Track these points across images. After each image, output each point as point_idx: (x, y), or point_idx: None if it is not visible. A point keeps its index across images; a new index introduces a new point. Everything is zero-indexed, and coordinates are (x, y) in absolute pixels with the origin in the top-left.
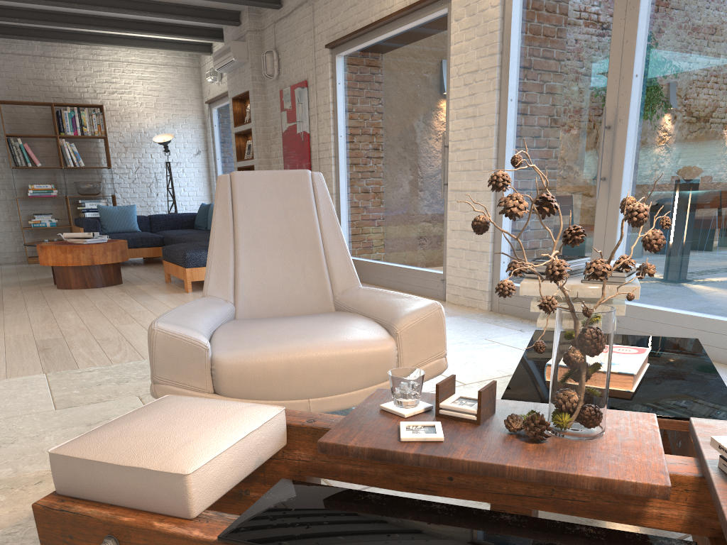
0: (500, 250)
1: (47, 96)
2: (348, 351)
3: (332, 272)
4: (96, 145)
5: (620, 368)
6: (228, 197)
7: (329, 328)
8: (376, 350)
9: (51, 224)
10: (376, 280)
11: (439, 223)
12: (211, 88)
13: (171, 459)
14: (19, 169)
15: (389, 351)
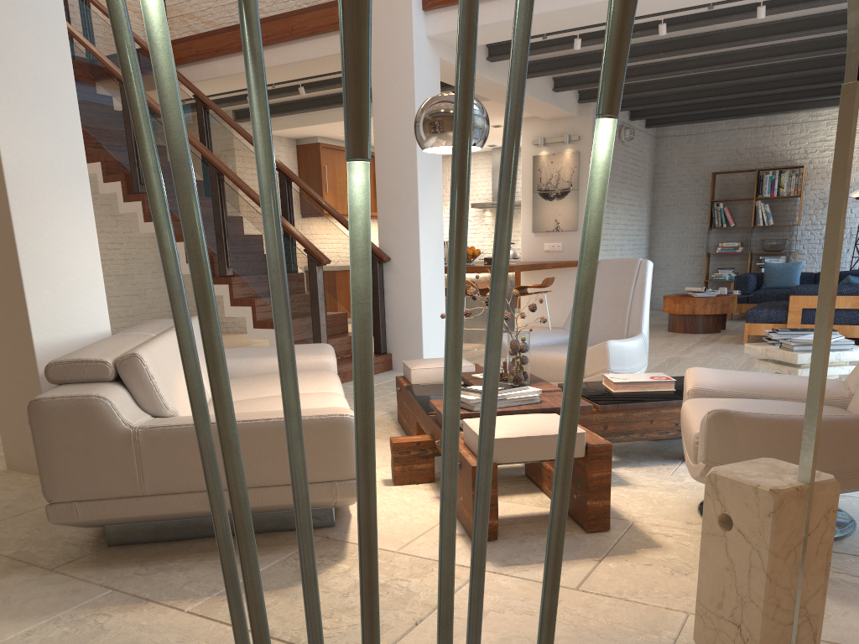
0: None
1: (759, 162)
2: (560, 359)
3: (629, 323)
4: (794, 203)
5: (617, 380)
6: None
7: None
8: None
9: (729, 278)
10: None
11: None
12: None
13: (414, 365)
14: (718, 229)
15: None
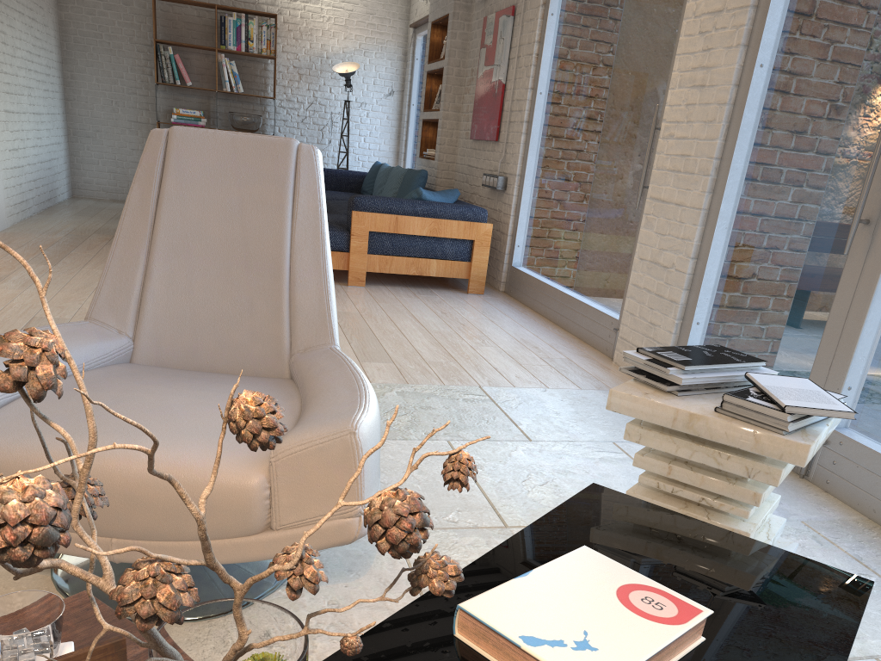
0: (695, 303)
1: None
2: (177, 476)
3: (295, 315)
4: (264, 66)
5: None
6: (157, 167)
7: (198, 419)
8: (226, 485)
9: None
10: (542, 308)
11: (630, 244)
12: (419, 6)
13: None
14: (168, 87)
15: (248, 490)
